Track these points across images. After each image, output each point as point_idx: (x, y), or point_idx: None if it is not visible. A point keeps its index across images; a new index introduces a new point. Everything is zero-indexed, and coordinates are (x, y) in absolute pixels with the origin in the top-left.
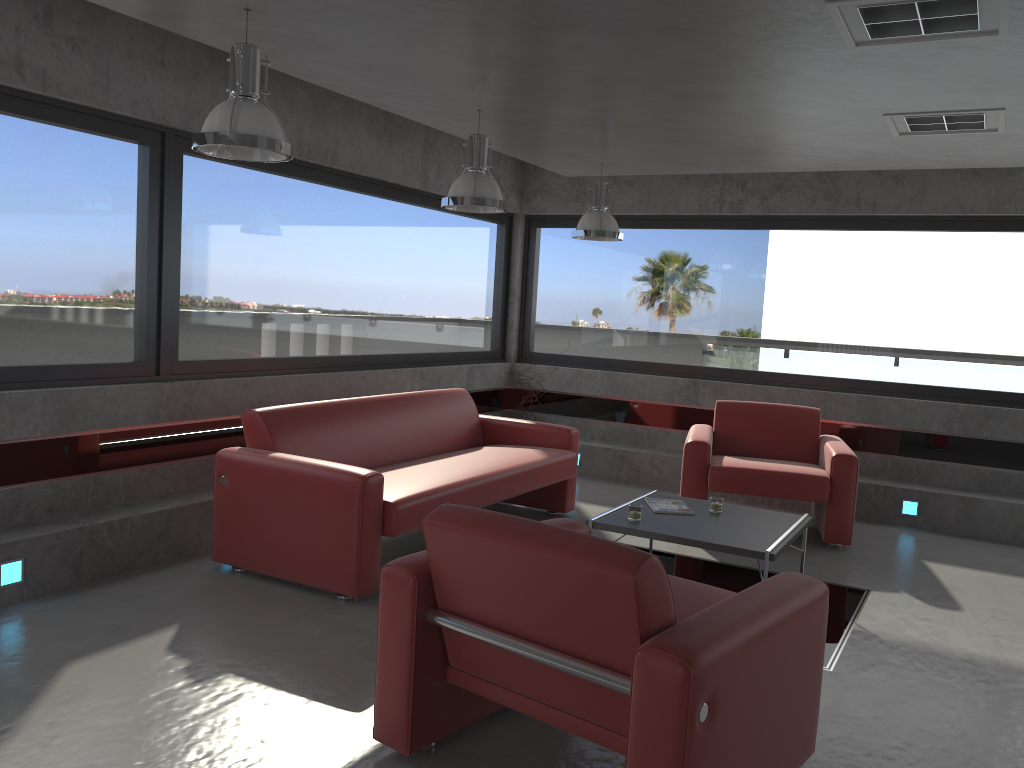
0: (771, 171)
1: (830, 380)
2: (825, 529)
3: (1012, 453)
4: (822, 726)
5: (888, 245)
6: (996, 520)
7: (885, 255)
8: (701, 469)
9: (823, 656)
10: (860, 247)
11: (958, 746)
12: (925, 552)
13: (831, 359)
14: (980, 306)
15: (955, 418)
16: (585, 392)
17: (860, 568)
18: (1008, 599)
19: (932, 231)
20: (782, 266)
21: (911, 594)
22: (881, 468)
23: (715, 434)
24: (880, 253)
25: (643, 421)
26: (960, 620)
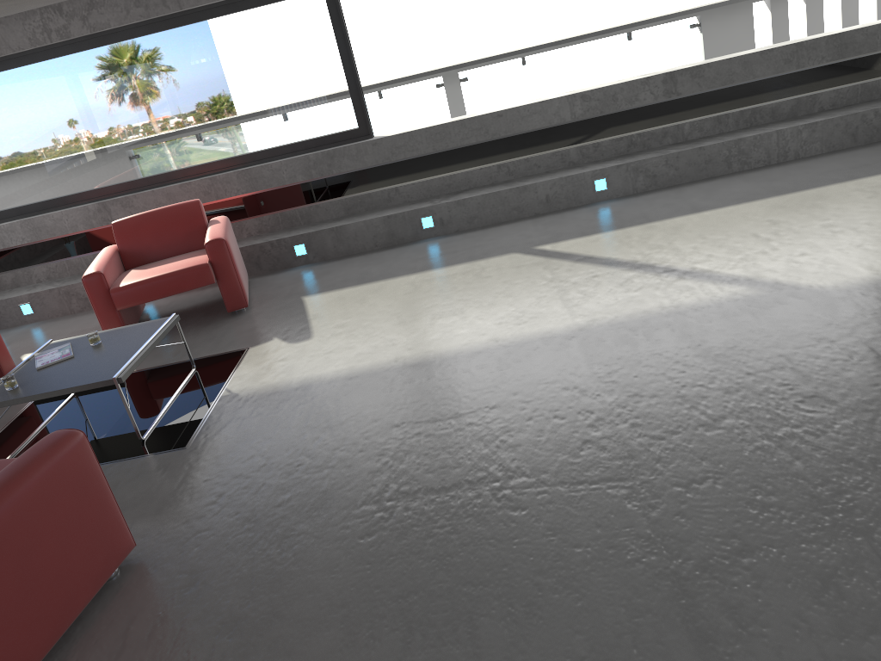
0: (54, 3)
1: (212, 165)
2: (224, 302)
3: (358, 180)
4: (161, 510)
5: (209, 34)
6: (359, 237)
7: (210, 43)
8: (105, 295)
9: (103, 483)
10: (187, 42)
11: (257, 478)
12: (308, 287)
13: (206, 146)
14: (297, 68)
15: (311, 166)
16: (13, 244)
17: (251, 327)
18: (350, 310)
19: (237, 12)
20: (132, 76)
21: (280, 337)
22: (276, 223)
23: (121, 252)
24: (205, 43)
25: (76, 252)
26: (307, 348)
